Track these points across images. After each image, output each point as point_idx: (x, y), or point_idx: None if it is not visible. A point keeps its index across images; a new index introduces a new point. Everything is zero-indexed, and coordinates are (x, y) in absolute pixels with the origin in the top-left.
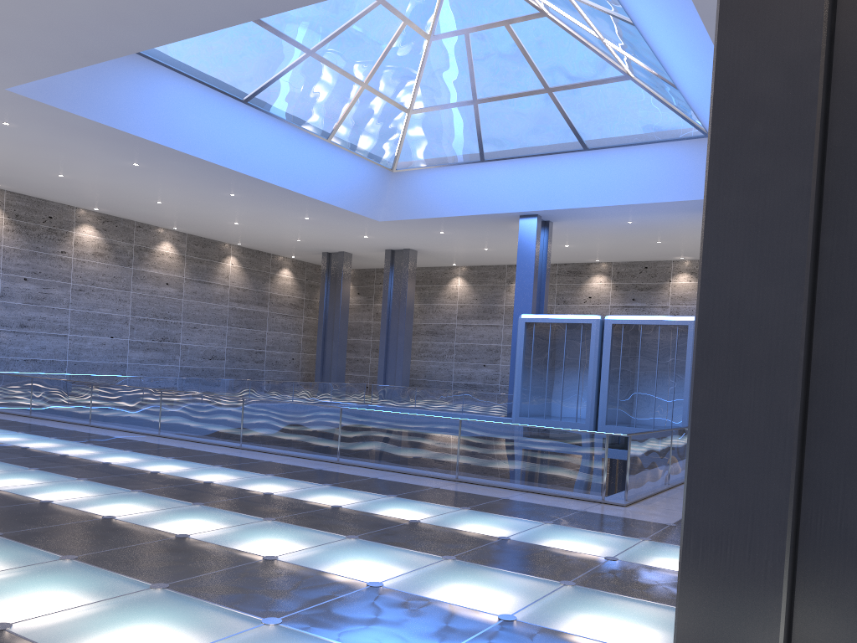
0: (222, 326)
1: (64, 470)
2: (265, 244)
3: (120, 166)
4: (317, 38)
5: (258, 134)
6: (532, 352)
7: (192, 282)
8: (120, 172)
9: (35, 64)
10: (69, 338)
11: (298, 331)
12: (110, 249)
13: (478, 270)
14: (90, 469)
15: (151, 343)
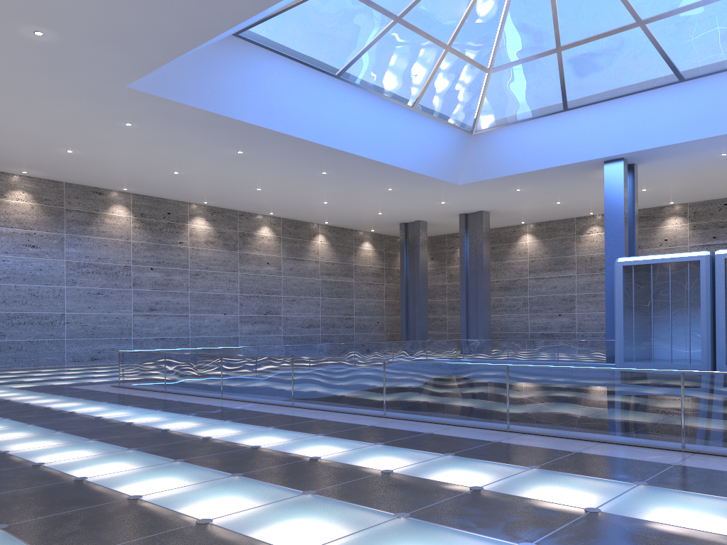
0: (316, 298)
1: (212, 462)
2: (349, 220)
3: (226, 155)
4: (404, 2)
5: (349, 108)
6: (633, 295)
7: (289, 260)
8: (226, 163)
9: (150, 53)
10: (189, 317)
11: (381, 297)
12: (218, 237)
13: (546, 226)
14: (241, 457)
15: (257, 317)
